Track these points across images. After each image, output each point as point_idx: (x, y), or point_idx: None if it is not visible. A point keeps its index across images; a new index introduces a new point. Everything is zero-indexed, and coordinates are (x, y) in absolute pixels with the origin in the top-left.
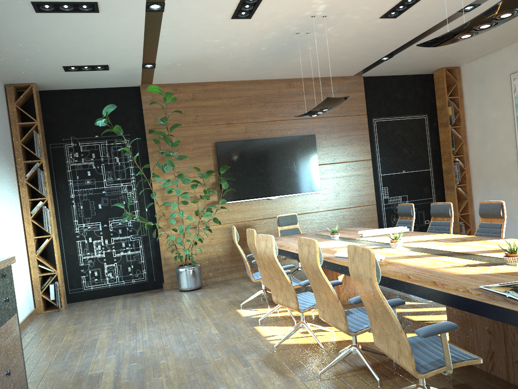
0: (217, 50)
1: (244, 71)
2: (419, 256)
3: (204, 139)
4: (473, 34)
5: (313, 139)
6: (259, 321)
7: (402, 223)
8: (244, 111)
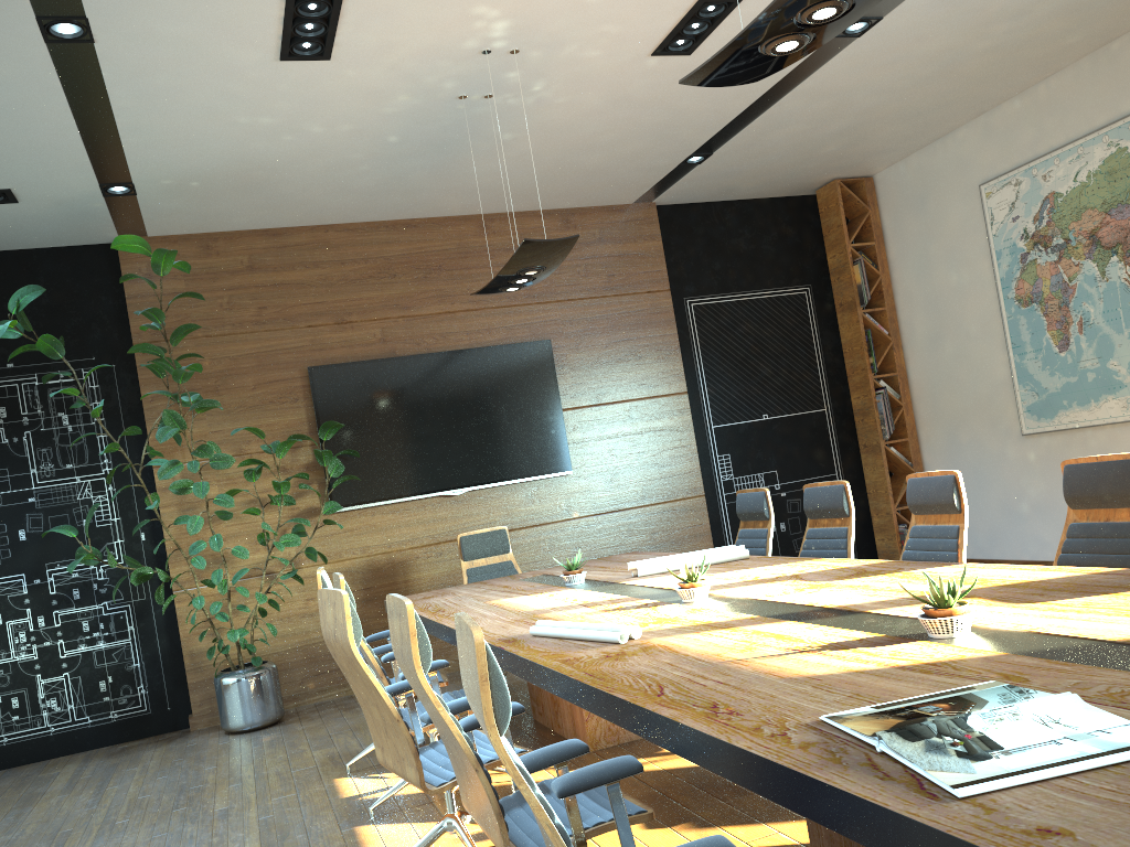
0: (277, 145)
1: (366, 197)
2: (729, 624)
3: (281, 360)
4: (804, 38)
5: (548, 351)
6: (370, 810)
7: (747, 537)
8: (377, 292)
